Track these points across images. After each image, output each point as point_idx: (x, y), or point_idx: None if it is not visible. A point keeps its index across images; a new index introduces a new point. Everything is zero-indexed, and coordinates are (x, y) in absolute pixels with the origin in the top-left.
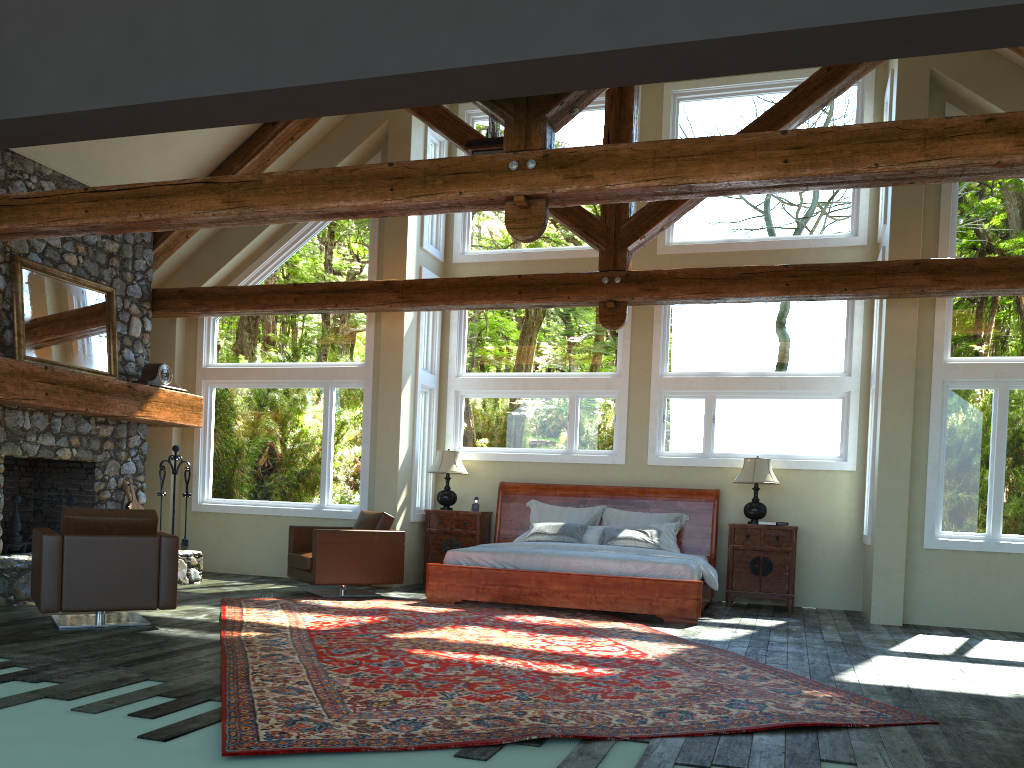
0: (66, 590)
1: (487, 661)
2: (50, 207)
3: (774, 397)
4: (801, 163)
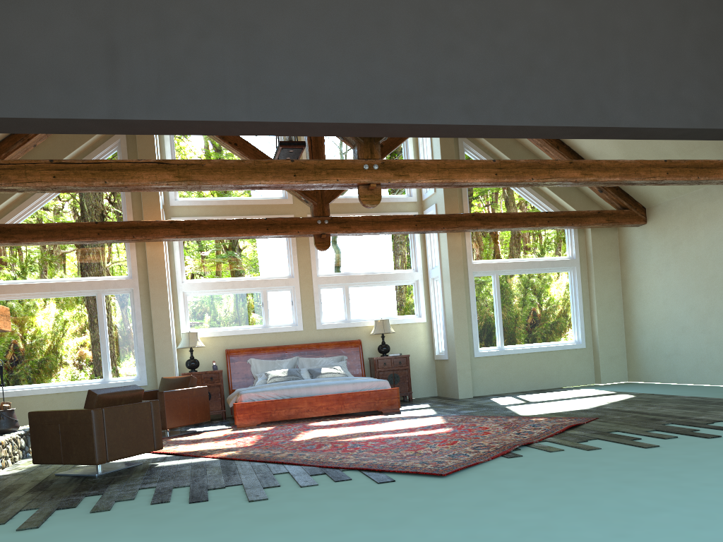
0: (108, 446)
1: (389, 436)
2: (17, 172)
3: (380, 285)
4: (502, 175)
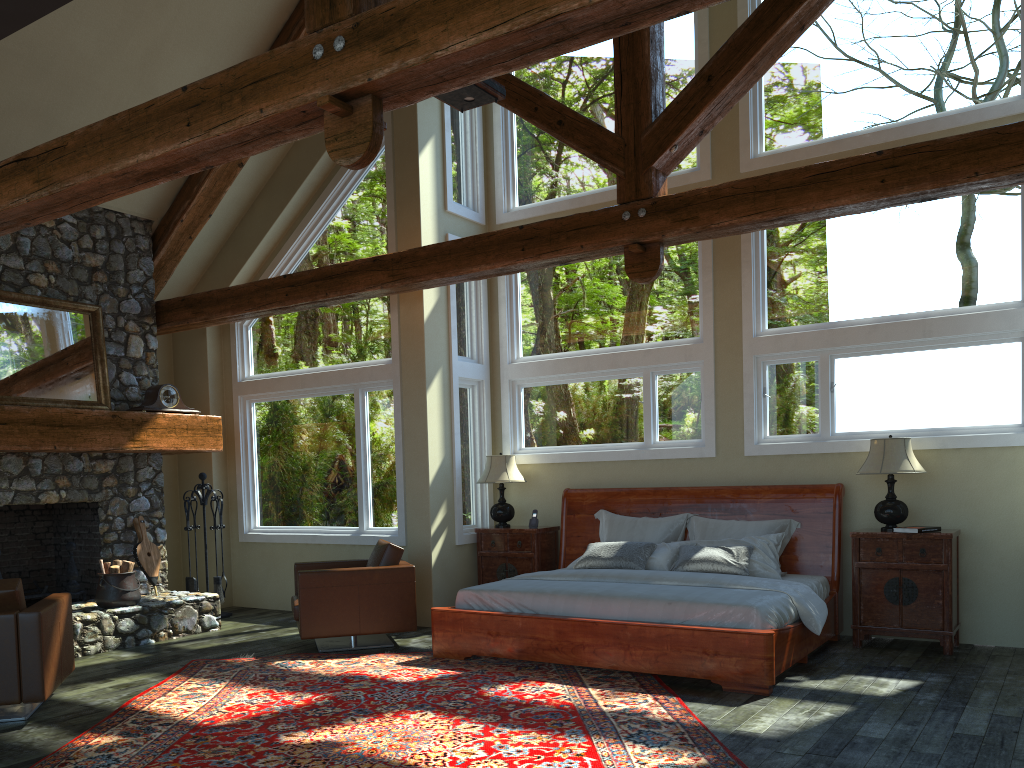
0: None
1: None
2: None
3: (917, 348)
4: None
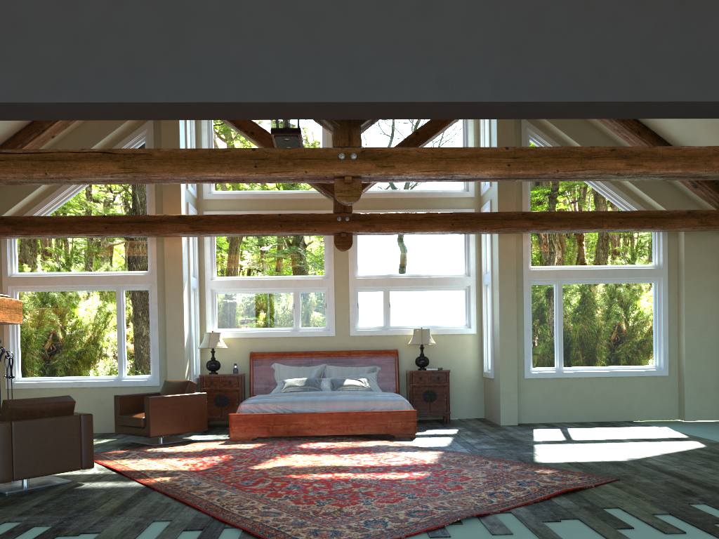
0: (16, 463)
1: (347, 477)
2: None
3: (425, 290)
4: (517, 167)
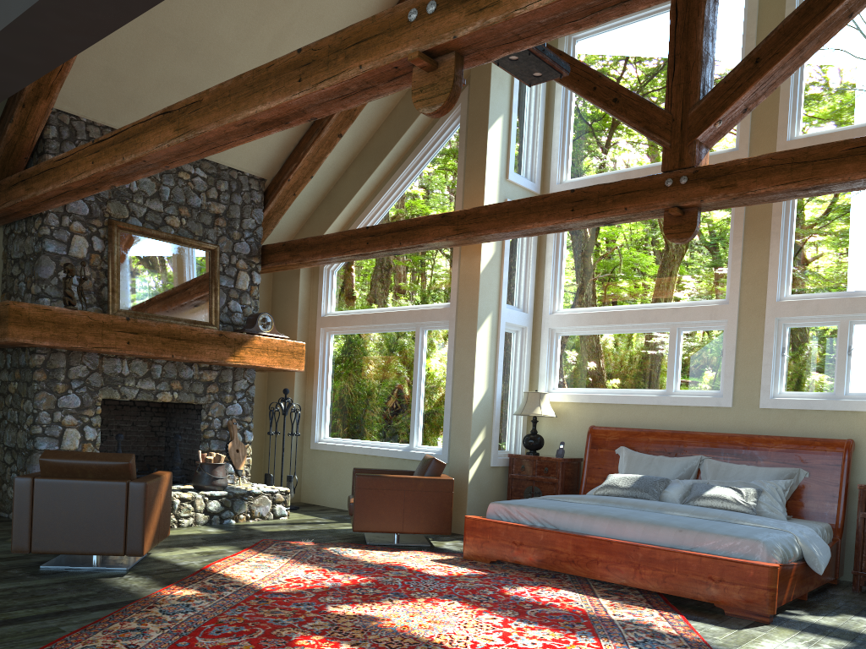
0: (35, 532)
1: None
2: (73, 164)
3: None
4: None
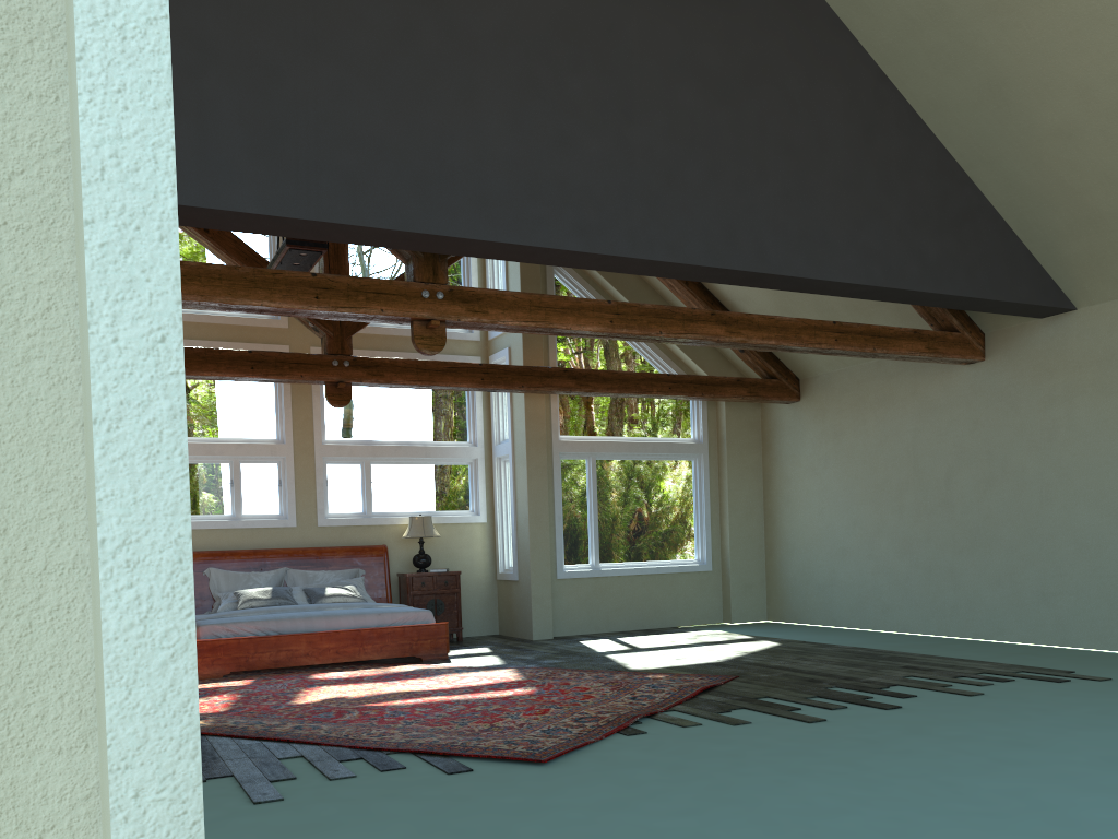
0: None
1: (444, 699)
2: None
3: (419, 463)
4: (620, 324)
